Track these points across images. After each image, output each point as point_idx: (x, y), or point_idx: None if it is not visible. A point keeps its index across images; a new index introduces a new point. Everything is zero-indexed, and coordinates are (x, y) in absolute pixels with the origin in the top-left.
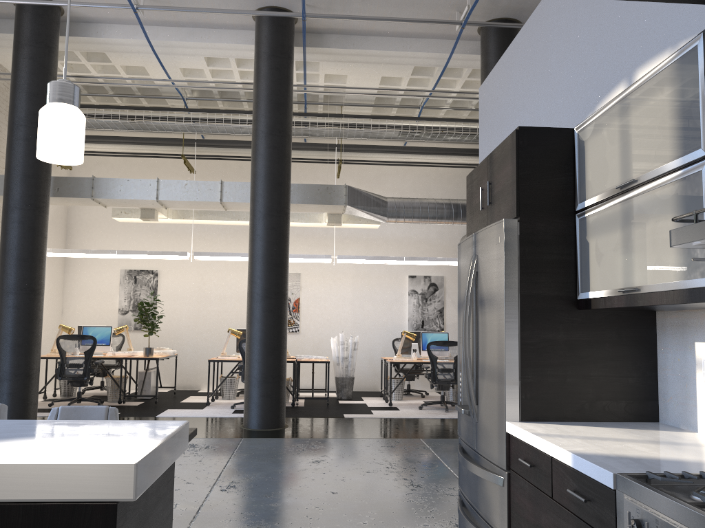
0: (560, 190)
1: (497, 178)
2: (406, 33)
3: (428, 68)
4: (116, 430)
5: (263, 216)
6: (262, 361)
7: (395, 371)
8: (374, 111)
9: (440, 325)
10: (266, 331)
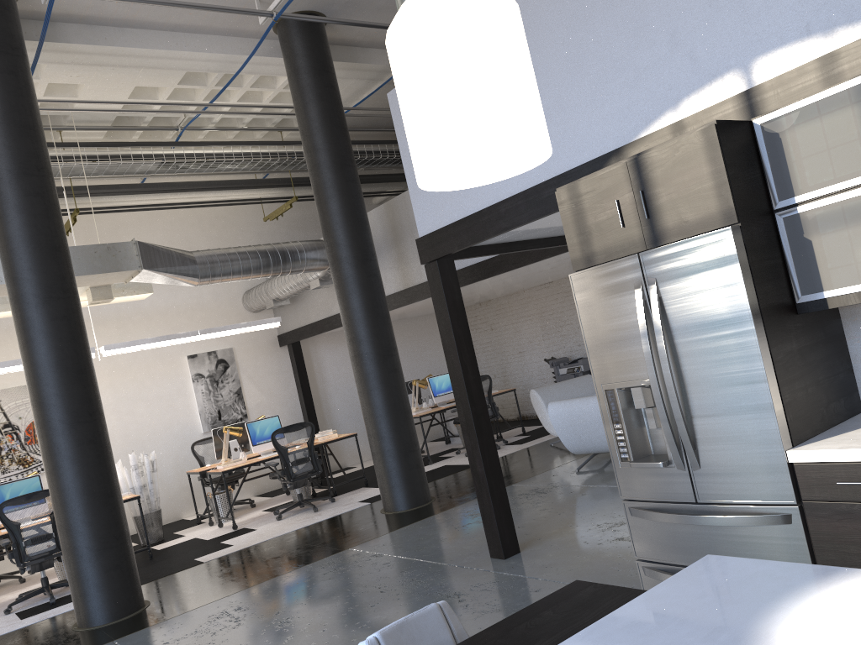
0: (757, 188)
1: (665, 184)
2: (180, 25)
3: (198, 75)
4: (745, 593)
5: (43, 301)
6: (95, 519)
7: (204, 485)
8: (107, 136)
9: (242, 411)
10: (91, 472)
